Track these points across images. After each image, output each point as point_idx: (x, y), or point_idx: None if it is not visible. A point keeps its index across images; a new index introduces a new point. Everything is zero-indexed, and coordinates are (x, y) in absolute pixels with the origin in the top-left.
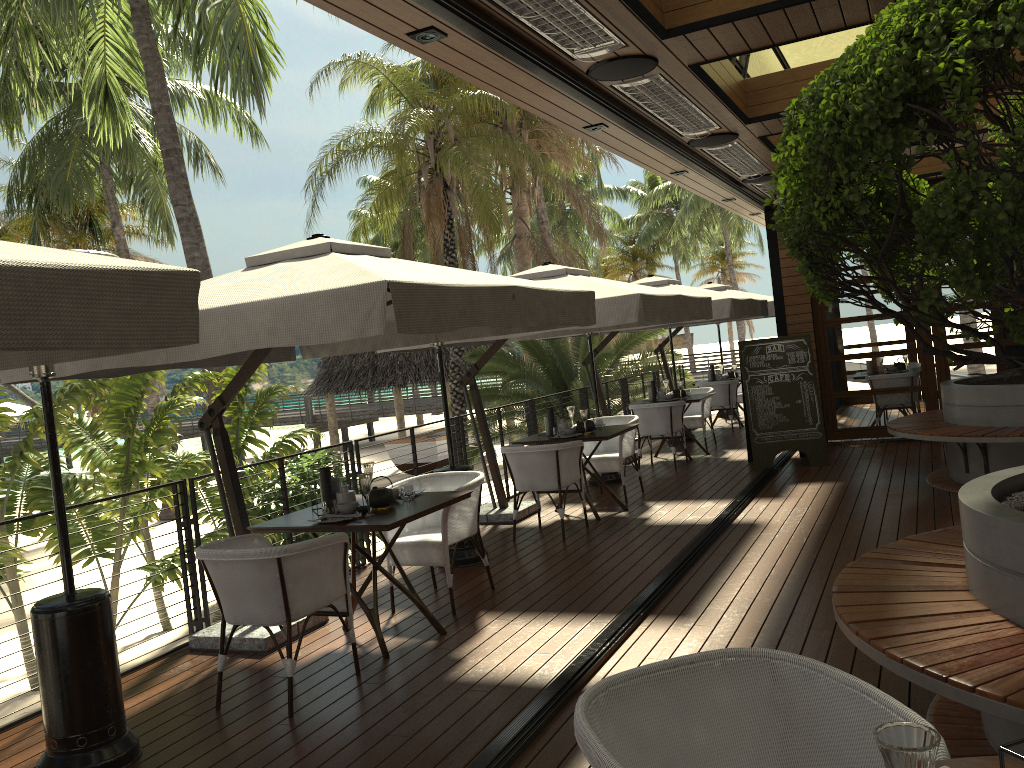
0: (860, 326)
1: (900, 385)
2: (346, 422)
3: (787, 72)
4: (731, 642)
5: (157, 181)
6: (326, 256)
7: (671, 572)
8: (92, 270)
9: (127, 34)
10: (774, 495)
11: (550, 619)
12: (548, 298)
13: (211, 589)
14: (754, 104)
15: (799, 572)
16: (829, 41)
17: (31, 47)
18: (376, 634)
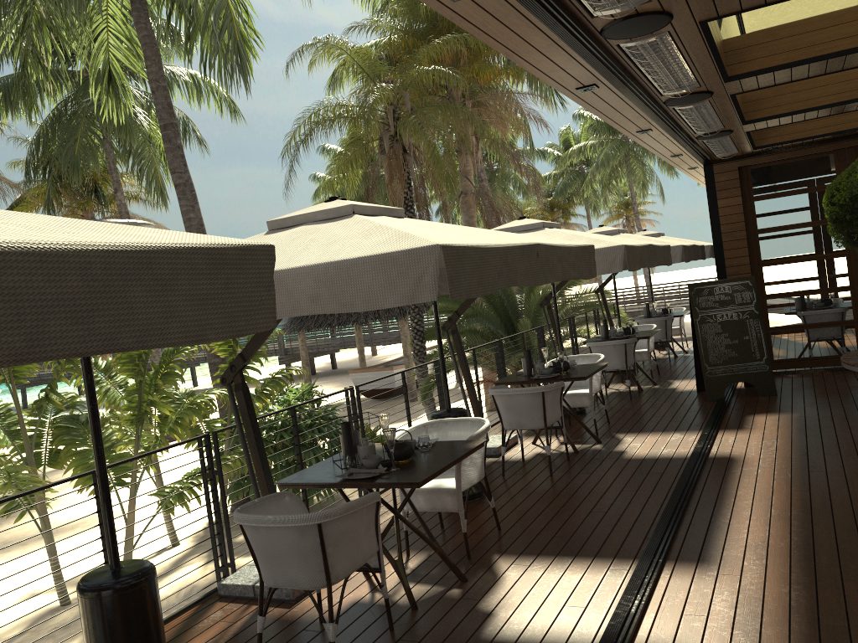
0: (794, 267)
1: (832, 320)
2: (312, 353)
3: (766, 31)
4: (766, 595)
5: (152, 152)
6: (350, 218)
7: (672, 512)
8: (165, 250)
9: (127, 24)
10: (737, 427)
11: (567, 565)
12: (562, 254)
13: (235, 535)
14: (733, 63)
15: (800, 512)
16: (786, 4)
17: (44, 38)
18: (403, 585)
